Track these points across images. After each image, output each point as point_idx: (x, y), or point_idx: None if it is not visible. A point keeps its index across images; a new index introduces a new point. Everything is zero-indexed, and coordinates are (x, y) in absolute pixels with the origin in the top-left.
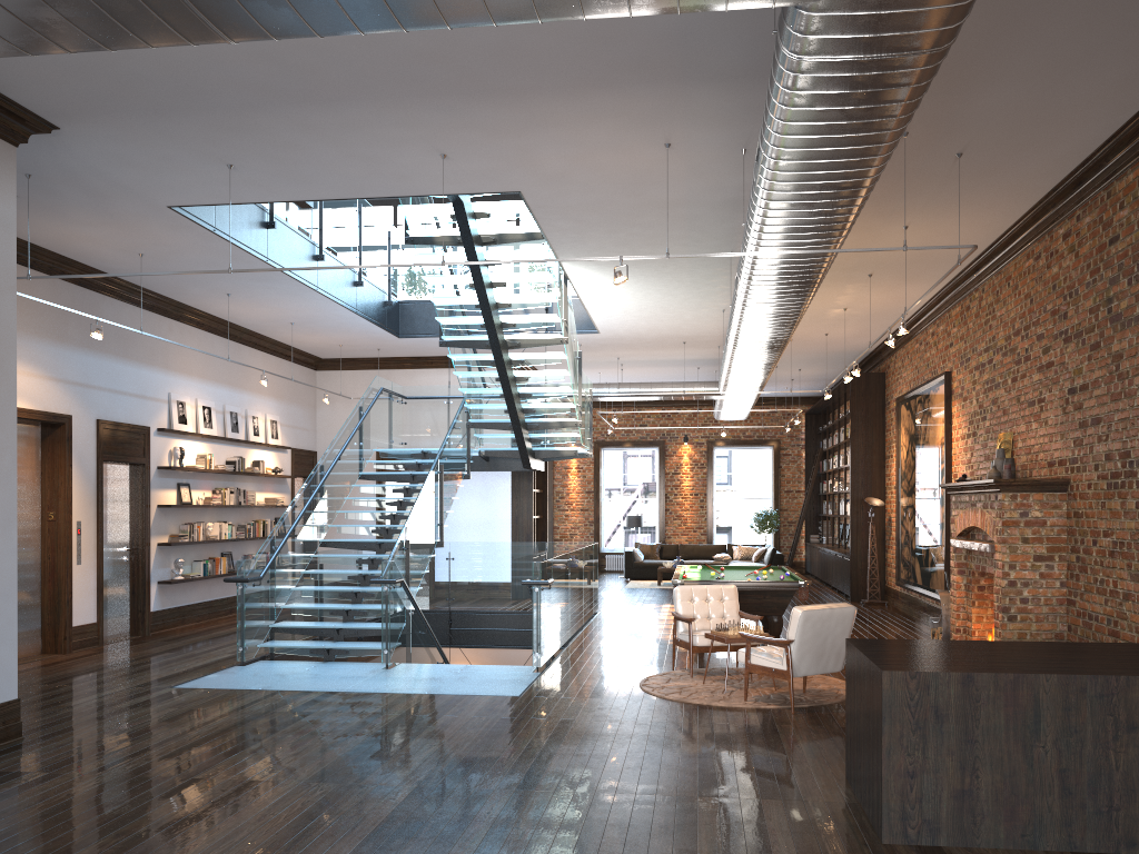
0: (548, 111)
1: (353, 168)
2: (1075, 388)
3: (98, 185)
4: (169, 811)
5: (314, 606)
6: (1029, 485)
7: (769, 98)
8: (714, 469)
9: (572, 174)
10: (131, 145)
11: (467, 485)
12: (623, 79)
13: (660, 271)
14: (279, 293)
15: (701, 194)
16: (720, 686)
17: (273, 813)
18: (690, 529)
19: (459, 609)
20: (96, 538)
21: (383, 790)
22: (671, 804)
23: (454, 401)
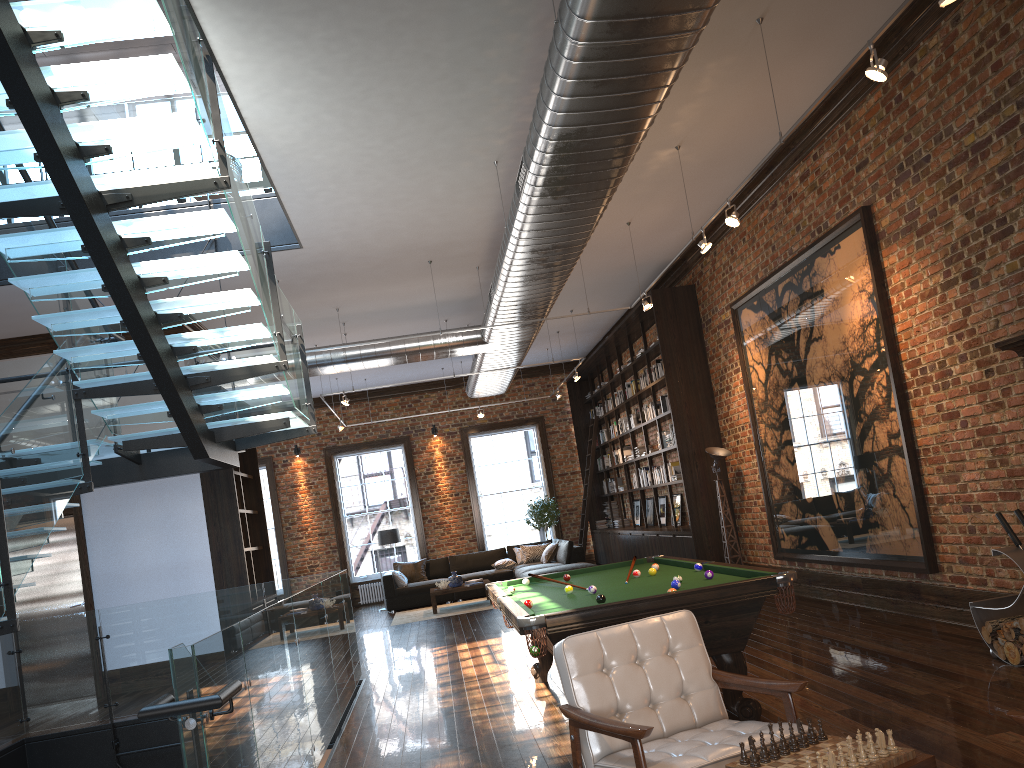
0: None
1: None
2: None
3: None
4: None
5: None
6: None
7: None
8: (473, 462)
9: None
10: None
11: (136, 517)
12: None
13: (392, 16)
14: None
15: None
16: None
17: None
18: (456, 537)
19: (131, 719)
20: None
21: None
22: None
23: None
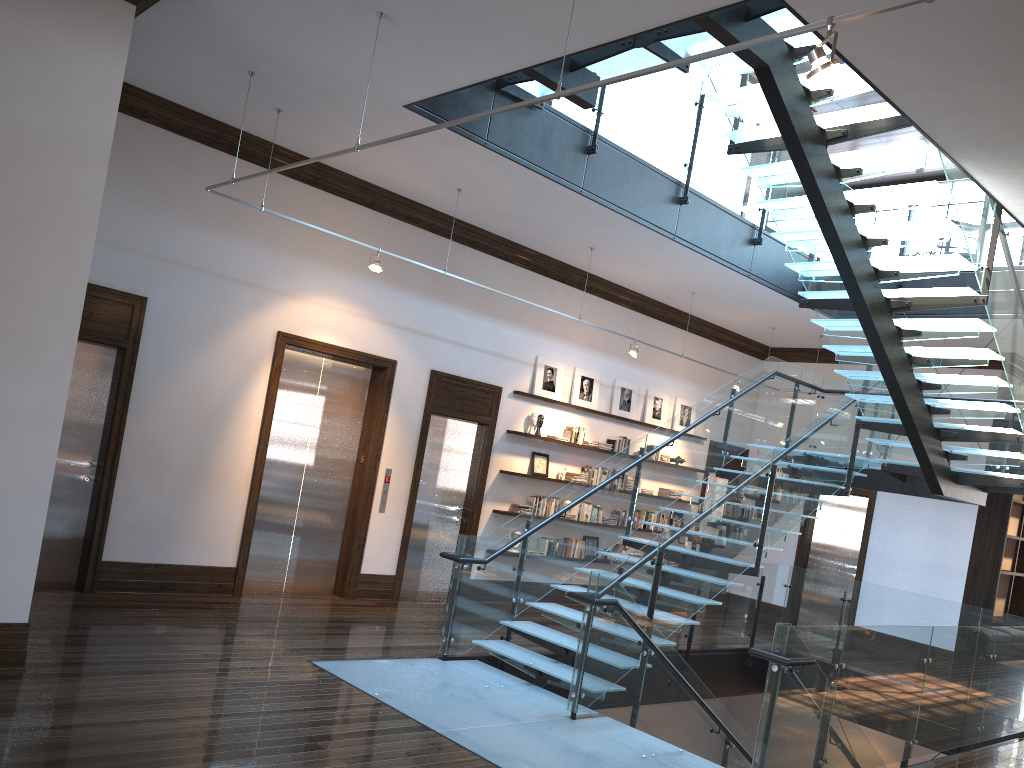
0: None
1: None
2: None
3: (314, 78)
4: None
5: (557, 612)
6: None
7: None
8: None
9: None
10: None
11: (915, 514)
12: None
13: None
14: (638, 244)
15: None
16: None
17: None
18: None
19: None
20: (409, 490)
21: None
22: None
23: None
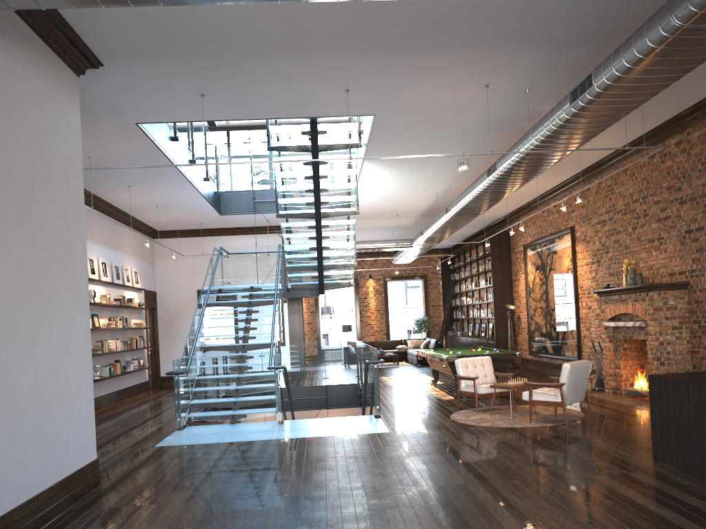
0: (433, 62)
1: (282, 98)
2: (691, 230)
3: (98, 107)
4: (280, 518)
5: (215, 388)
6: (667, 286)
7: (628, 52)
8: (388, 294)
9: (415, 103)
10: (145, 78)
11: None
12: (494, 42)
13: (418, 168)
14: (165, 184)
15: (481, 117)
16: (502, 416)
17: (351, 511)
18: (376, 332)
19: None
20: None
21: (398, 491)
22: (582, 481)
23: (260, 255)
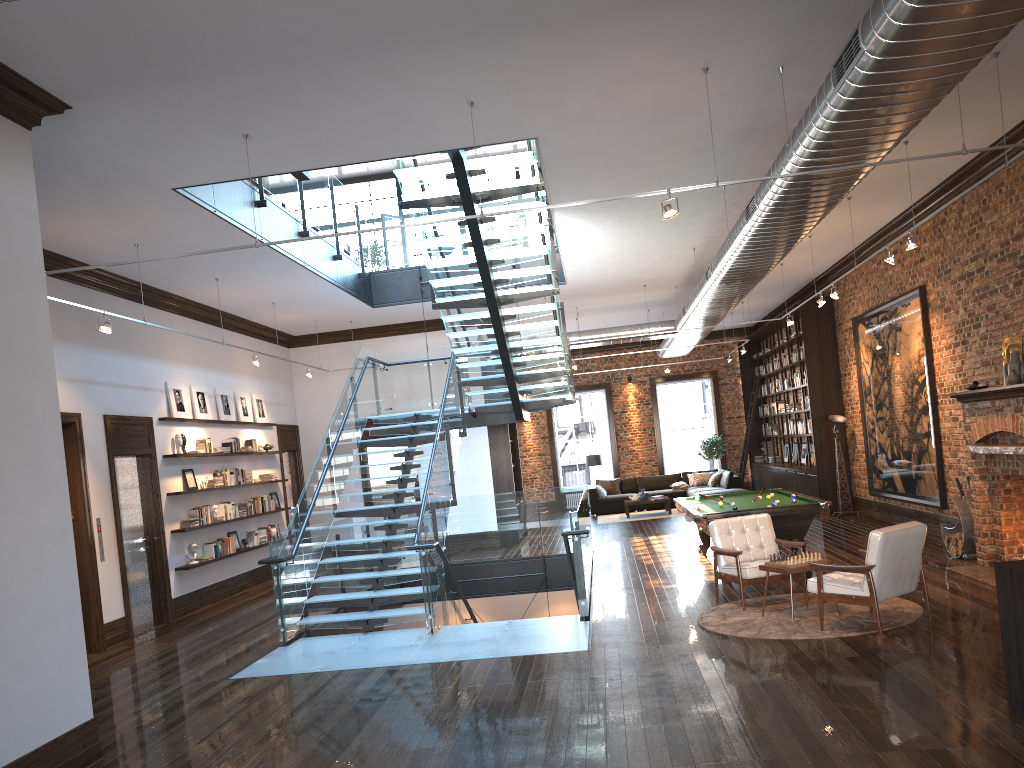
0: (595, 40)
1: (372, 127)
2: None
3: (103, 171)
4: None
5: (344, 578)
6: None
7: None
8: (658, 404)
9: (596, 112)
10: (145, 120)
11: None
12: None
13: (647, 214)
14: (267, 272)
15: (718, 123)
16: (781, 617)
17: None
18: (642, 462)
19: (459, 562)
20: (115, 533)
21: None
22: (856, 765)
23: (434, 364)
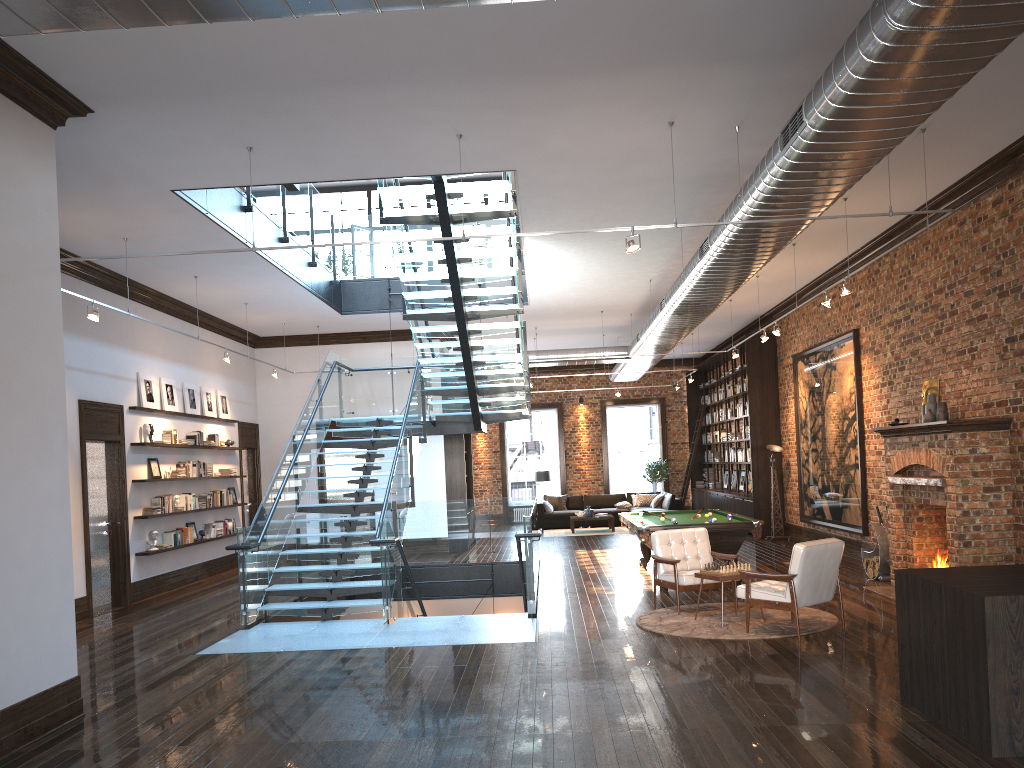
0: (576, 91)
1: (367, 149)
2: (1014, 337)
3: (110, 169)
4: None
5: (305, 568)
6: (977, 424)
7: (840, 70)
8: (607, 426)
9: (571, 152)
10: (160, 128)
11: None
12: (658, 59)
13: (609, 245)
14: (246, 274)
15: (679, 170)
16: (712, 621)
17: None
18: (588, 481)
19: (410, 565)
20: (82, 515)
21: (485, 740)
22: (768, 734)
23: (397, 372)
